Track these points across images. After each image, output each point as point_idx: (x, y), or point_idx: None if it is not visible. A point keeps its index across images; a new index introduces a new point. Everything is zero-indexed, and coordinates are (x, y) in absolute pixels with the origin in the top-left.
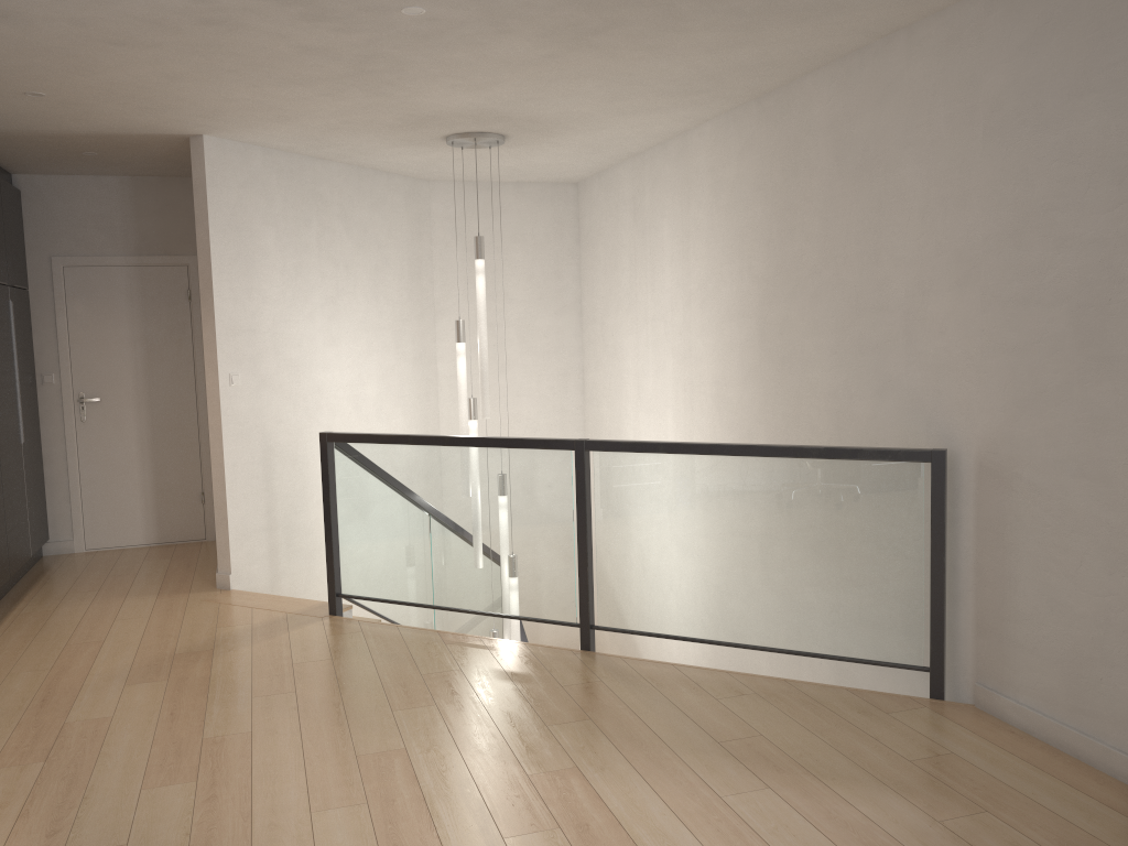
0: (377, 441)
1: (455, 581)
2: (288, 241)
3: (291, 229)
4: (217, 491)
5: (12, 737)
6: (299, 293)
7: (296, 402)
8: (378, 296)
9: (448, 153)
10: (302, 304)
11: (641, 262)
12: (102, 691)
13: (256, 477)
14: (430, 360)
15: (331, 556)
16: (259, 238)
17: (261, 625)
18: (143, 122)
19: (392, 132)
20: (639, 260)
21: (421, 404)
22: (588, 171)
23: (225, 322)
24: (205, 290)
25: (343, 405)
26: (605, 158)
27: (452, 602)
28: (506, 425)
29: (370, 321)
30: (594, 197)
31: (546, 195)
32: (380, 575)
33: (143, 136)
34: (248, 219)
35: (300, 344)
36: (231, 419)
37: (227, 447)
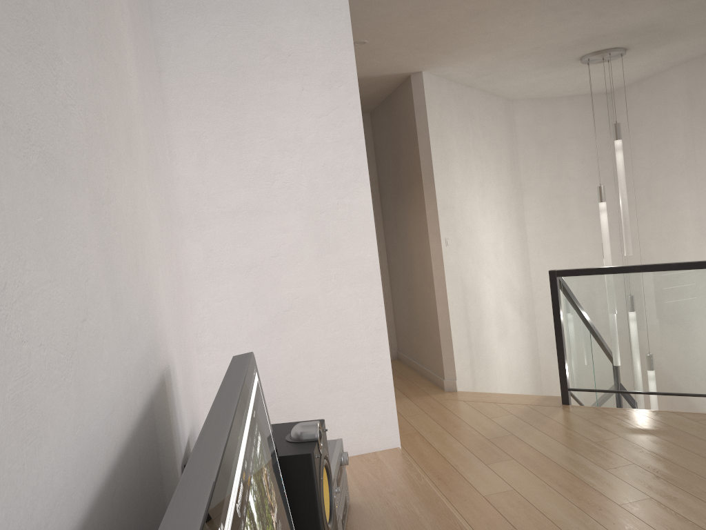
0: (604, 272)
1: (684, 372)
2: (461, 144)
3: (461, 136)
4: (442, 322)
5: (458, 509)
6: (468, 180)
7: (473, 256)
8: (499, 181)
9: (562, 72)
10: (470, 188)
11: (701, 136)
12: (475, 469)
13: (461, 310)
14: (522, 224)
15: (562, 361)
16: (449, 142)
17: (521, 414)
18: (397, 63)
19: (552, 55)
20: (698, 135)
21: (521, 255)
22: (633, 80)
23: (440, 201)
24: (427, 180)
25: (491, 258)
26: (664, 65)
27: (681, 389)
28: (573, 266)
29: (497, 198)
30: (632, 99)
31: (589, 103)
32: (609, 372)
33: (381, 77)
34: (444, 129)
35: (471, 215)
36: (448, 270)
37: (448, 290)
